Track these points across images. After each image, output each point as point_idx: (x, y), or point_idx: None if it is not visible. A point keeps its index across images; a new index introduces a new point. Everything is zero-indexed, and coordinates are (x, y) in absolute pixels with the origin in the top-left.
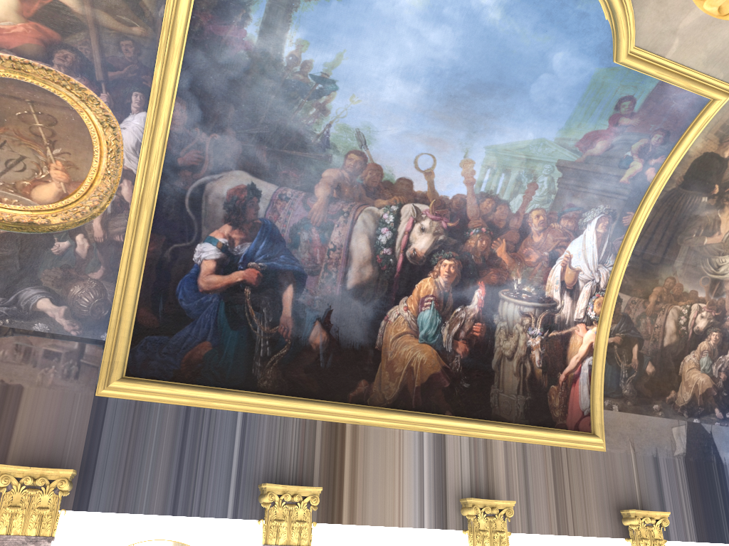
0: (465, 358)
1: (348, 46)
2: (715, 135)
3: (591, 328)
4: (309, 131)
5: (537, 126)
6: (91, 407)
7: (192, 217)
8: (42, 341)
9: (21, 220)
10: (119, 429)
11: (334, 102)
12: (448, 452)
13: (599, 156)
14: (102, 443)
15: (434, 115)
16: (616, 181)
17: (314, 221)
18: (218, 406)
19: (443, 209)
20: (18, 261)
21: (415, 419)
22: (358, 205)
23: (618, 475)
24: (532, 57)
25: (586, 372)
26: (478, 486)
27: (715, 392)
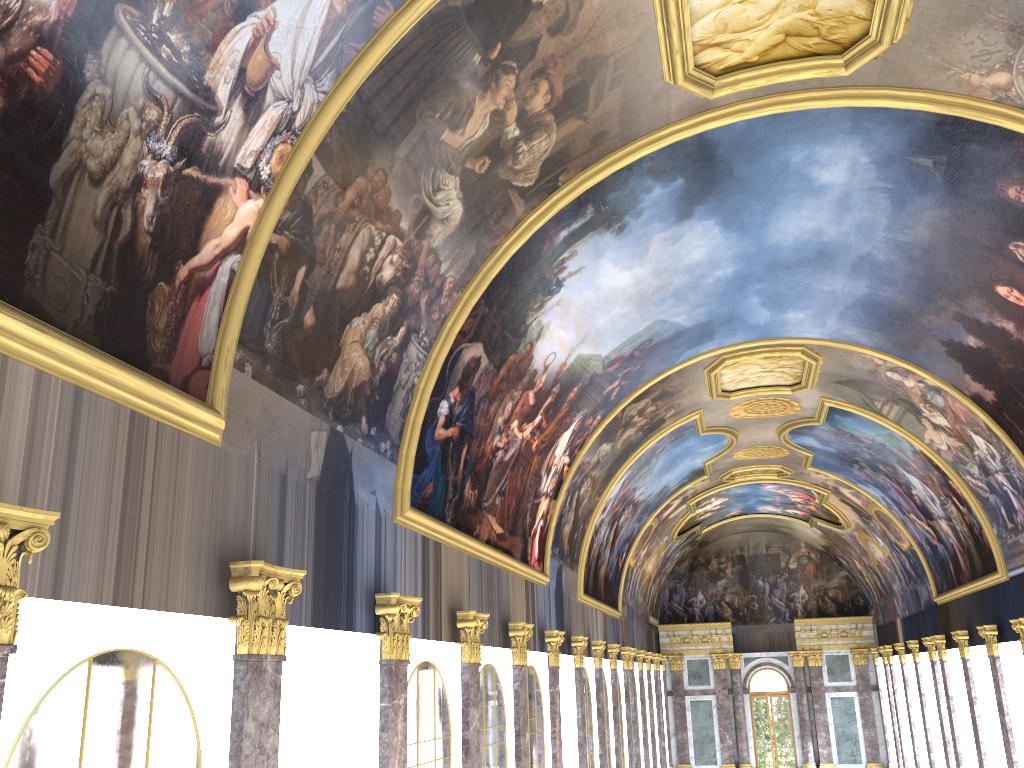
0: None
1: None
2: None
3: (255, 199)
4: None
5: None
6: None
7: None
8: None
9: None
10: None
11: None
12: None
13: None
14: None
15: None
16: None
17: None
18: None
19: None
20: None
21: None
22: None
23: (231, 496)
24: None
25: (225, 283)
26: None
27: (369, 390)
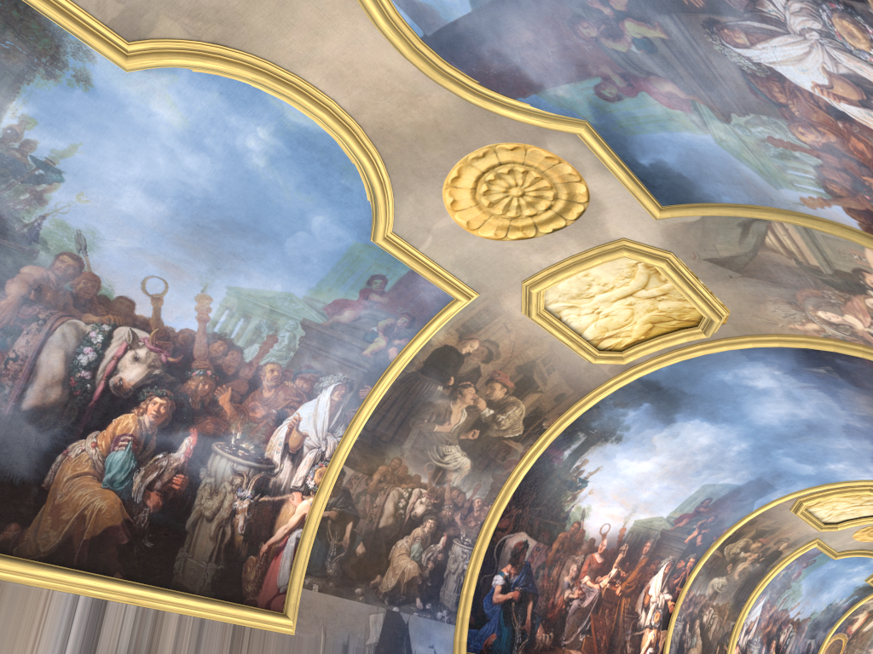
0: (156, 513)
1: (86, 140)
2: (456, 331)
3: (307, 498)
4: (15, 217)
5: (287, 280)
6: None
7: None
8: None
9: None
10: None
11: (55, 194)
12: (107, 622)
13: (346, 324)
14: None
15: (176, 240)
16: (359, 352)
17: None
18: None
19: (166, 341)
20: None
21: (72, 579)
22: (60, 315)
23: None
24: (292, 212)
25: (293, 546)
26: None
27: (421, 580)
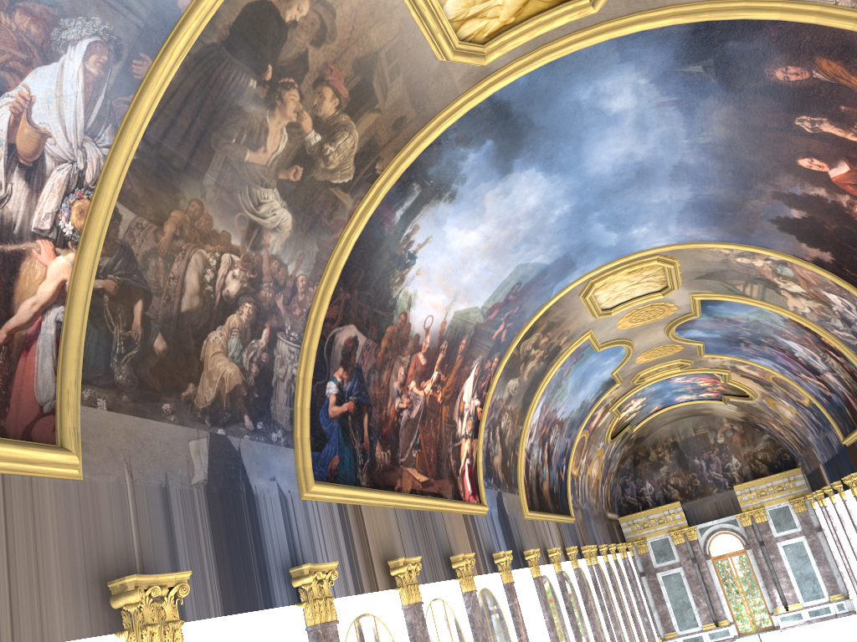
0: None
1: None
2: None
3: (65, 254)
4: None
5: None
6: None
7: None
8: None
9: None
10: None
11: None
12: None
13: None
14: None
15: None
16: None
17: None
18: None
19: None
20: None
21: None
22: None
23: (104, 521)
24: None
25: (52, 334)
26: None
27: (246, 391)
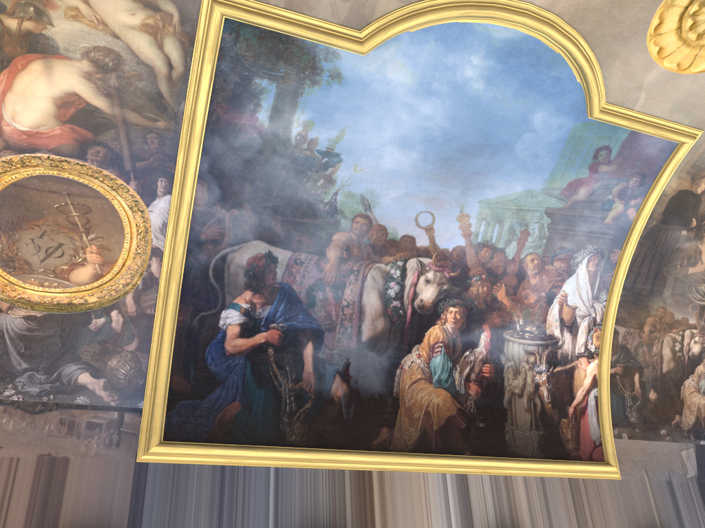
0: (478, 399)
1: (349, 123)
2: (686, 174)
3: (592, 361)
4: (318, 200)
5: (524, 179)
6: (133, 473)
7: (216, 287)
8: (84, 413)
9: (61, 301)
10: (161, 492)
11: (339, 173)
12: (472, 491)
13: (583, 201)
14: (146, 508)
15: (430, 177)
16: (601, 223)
17: (327, 281)
18: (251, 463)
19: (444, 260)
20: (59, 339)
21: (437, 462)
22: (367, 263)
23: (636, 501)
24: (515, 119)
25: (593, 404)
26: (504, 523)
27: None
